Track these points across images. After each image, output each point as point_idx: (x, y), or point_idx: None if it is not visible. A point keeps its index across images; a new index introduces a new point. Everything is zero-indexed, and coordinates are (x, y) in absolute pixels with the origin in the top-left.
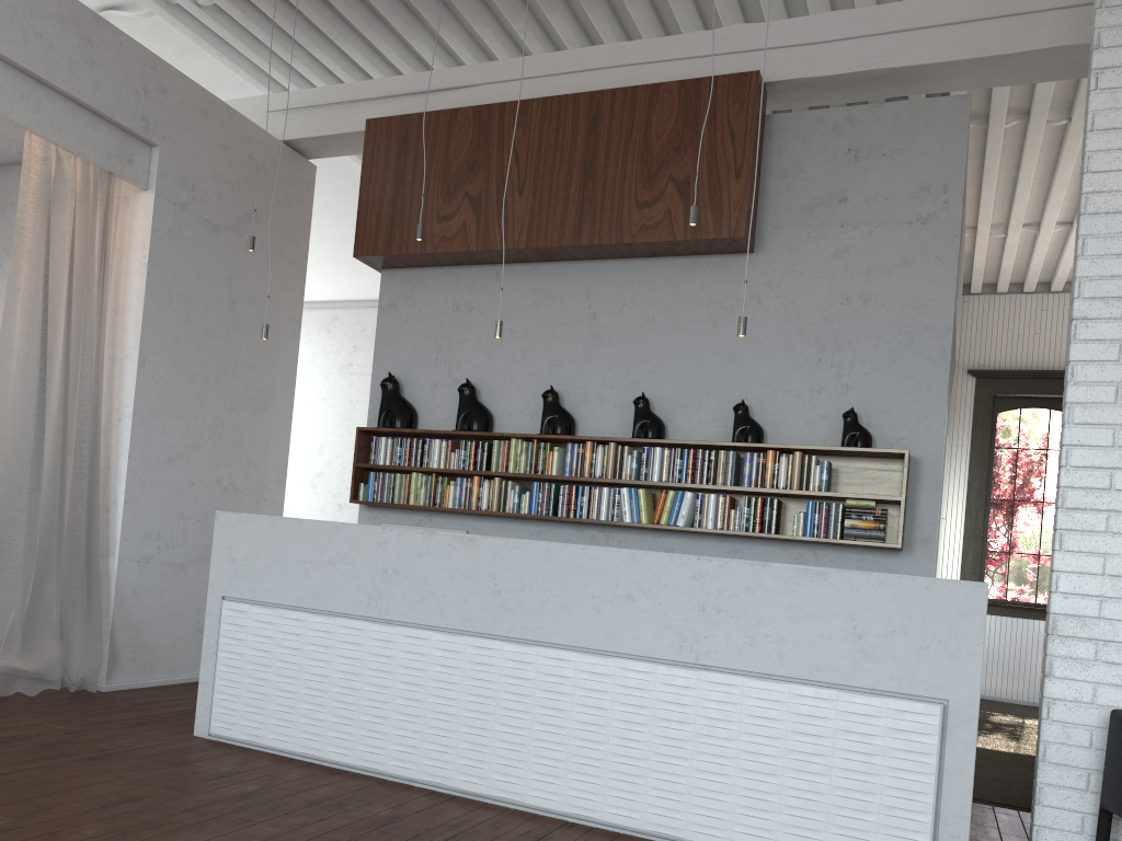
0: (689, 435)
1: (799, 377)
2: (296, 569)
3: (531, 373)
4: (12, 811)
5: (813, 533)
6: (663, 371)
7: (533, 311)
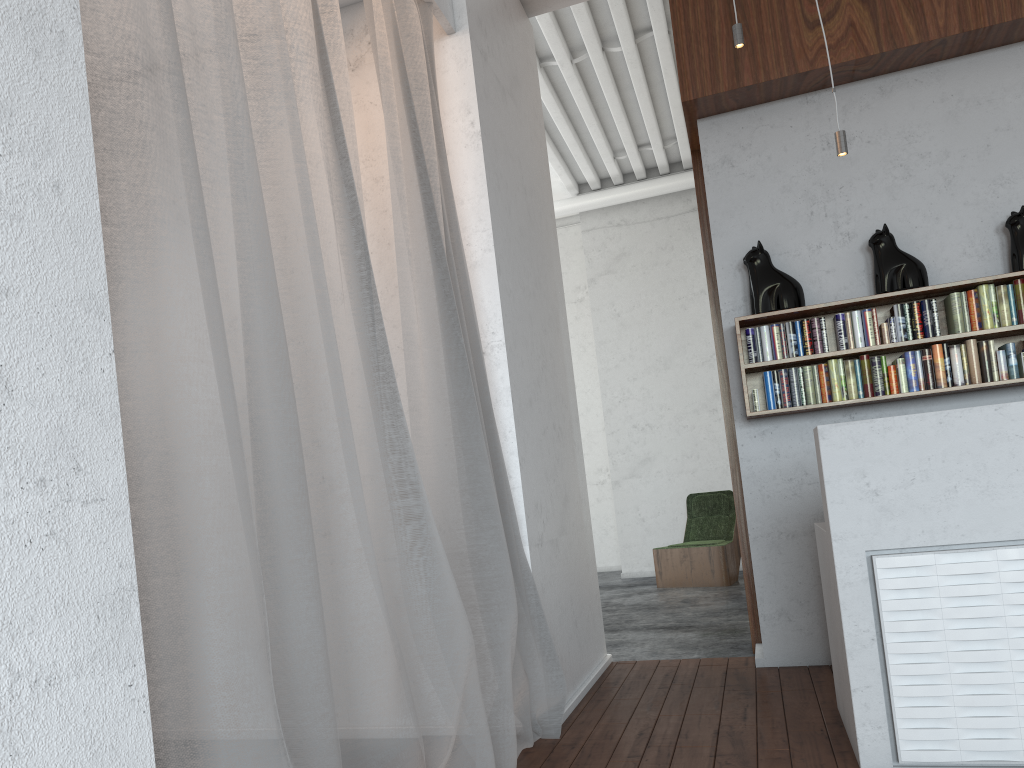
0: None
1: None
2: (1012, 483)
3: (966, 202)
4: None
5: None
6: None
7: (948, 124)
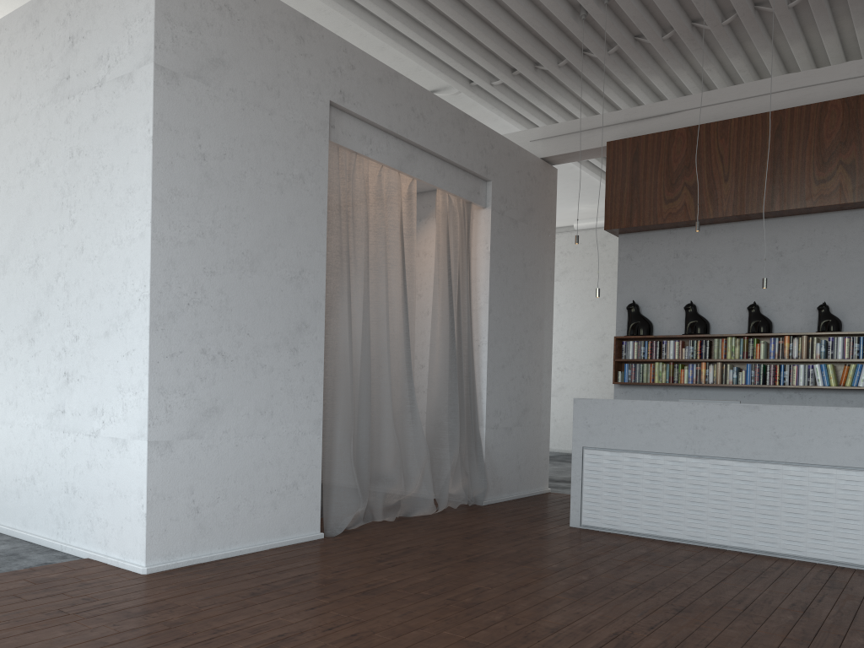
0: (859, 326)
1: None
2: (632, 429)
3: (736, 294)
4: (551, 561)
5: None
6: (836, 286)
7: (733, 253)
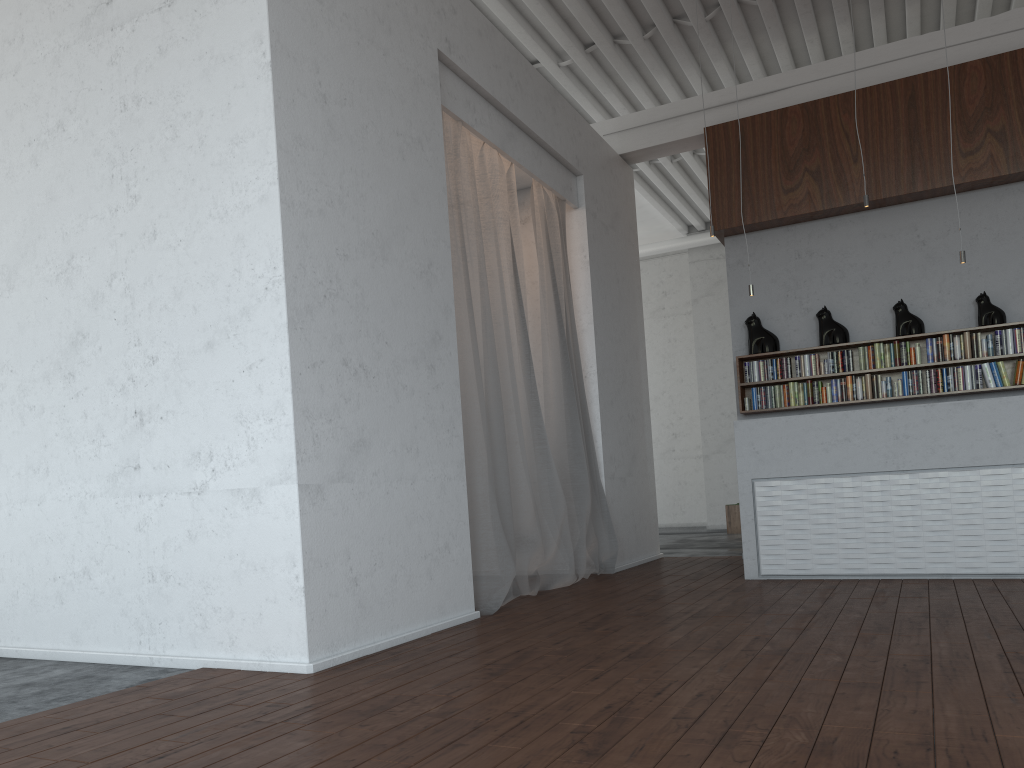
0: None
1: None
2: (815, 449)
3: (875, 294)
4: (788, 607)
5: None
6: (993, 274)
7: (867, 247)
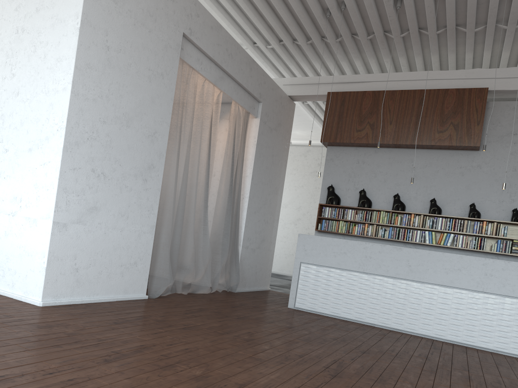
0: (450, 213)
1: (494, 195)
2: (330, 254)
3: (387, 188)
4: (284, 323)
5: (499, 251)
6: (441, 190)
7: (389, 165)
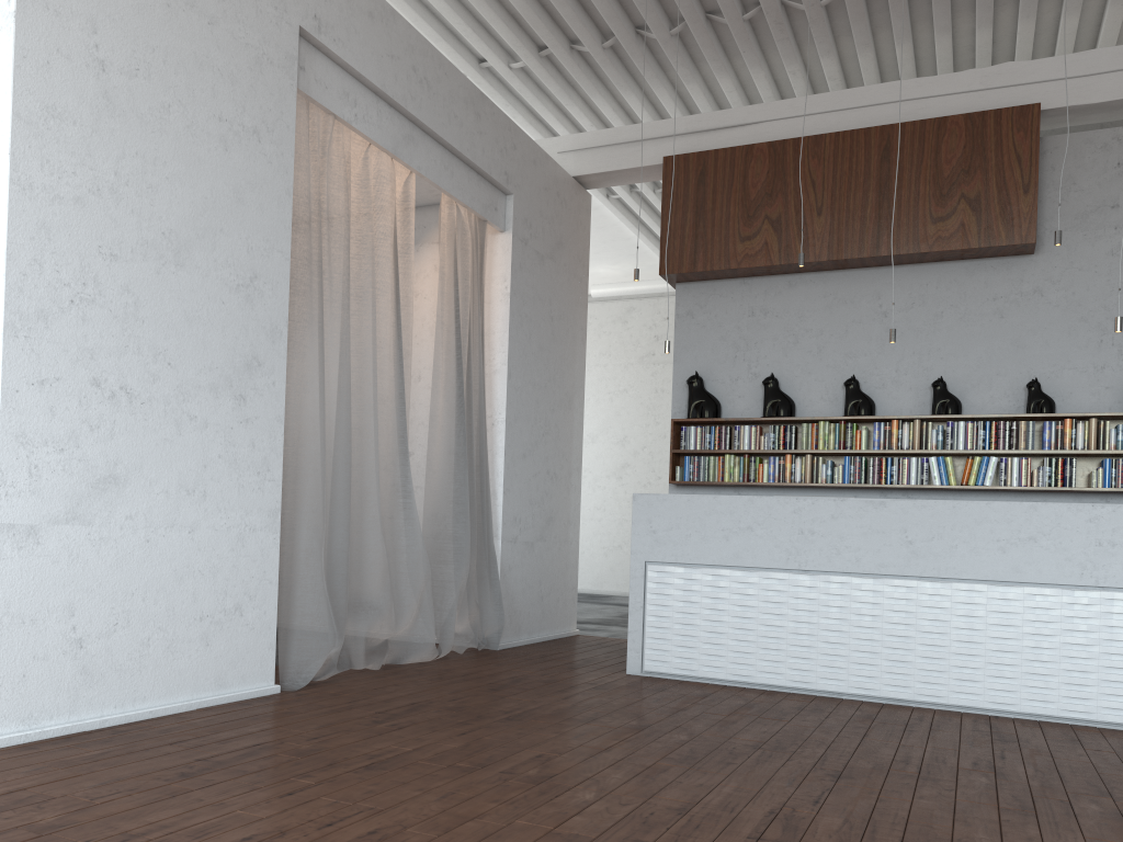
0: (982, 409)
1: (1083, 356)
2: (715, 536)
3: (828, 365)
4: (625, 717)
5: (1111, 485)
6: (954, 357)
7: (825, 312)
